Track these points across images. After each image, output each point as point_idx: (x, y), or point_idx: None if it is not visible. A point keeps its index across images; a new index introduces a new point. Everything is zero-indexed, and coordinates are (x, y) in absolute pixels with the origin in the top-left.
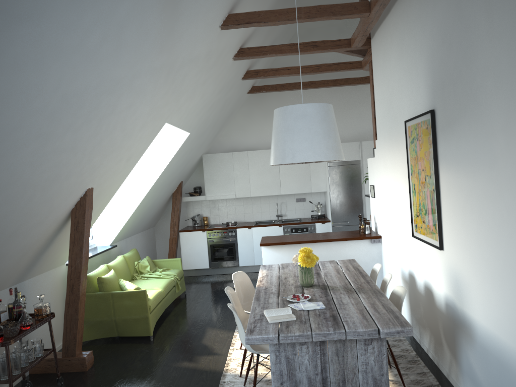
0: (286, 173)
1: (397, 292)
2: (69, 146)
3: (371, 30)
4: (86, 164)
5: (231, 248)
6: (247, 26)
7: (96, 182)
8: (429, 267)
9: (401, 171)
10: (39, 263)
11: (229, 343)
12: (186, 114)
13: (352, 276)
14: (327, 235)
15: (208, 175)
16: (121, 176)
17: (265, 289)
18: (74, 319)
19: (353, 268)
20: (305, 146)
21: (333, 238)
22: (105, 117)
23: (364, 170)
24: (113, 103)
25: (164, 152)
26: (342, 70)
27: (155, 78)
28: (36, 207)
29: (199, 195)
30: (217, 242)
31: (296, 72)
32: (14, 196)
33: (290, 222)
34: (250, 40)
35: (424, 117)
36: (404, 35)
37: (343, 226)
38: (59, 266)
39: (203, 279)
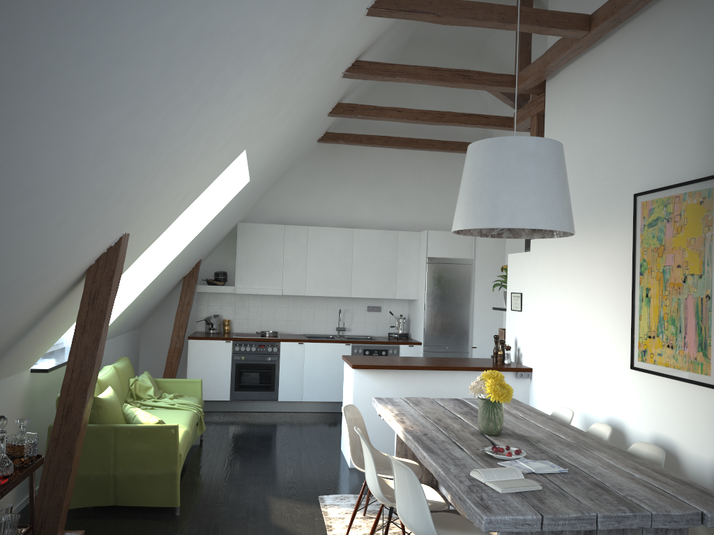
0: (362, 266)
1: (640, 452)
2: (151, 138)
3: (565, 63)
4: (148, 184)
5: (268, 372)
6: (407, 18)
7: (137, 225)
8: (673, 417)
9: (607, 269)
10: (3, 361)
11: (320, 526)
12: (265, 145)
13: (546, 424)
14: (446, 360)
15: (243, 255)
16: (163, 224)
17: (426, 436)
18: (64, 469)
19: (532, 412)
20: (532, 203)
21: (462, 365)
22: (210, 102)
23: (476, 274)
24: (230, 80)
25: (203, 204)
26: (474, 125)
27: (283, 60)
28: (56, 246)
29: (222, 284)
30: (248, 361)
31: (409, 117)
32: (45, 212)
33: (363, 340)
34: (367, 52)
35: (697, 186)
36: (646, 69)
37: (440, 353)
38: (21, 372)
39: (221, 418)
